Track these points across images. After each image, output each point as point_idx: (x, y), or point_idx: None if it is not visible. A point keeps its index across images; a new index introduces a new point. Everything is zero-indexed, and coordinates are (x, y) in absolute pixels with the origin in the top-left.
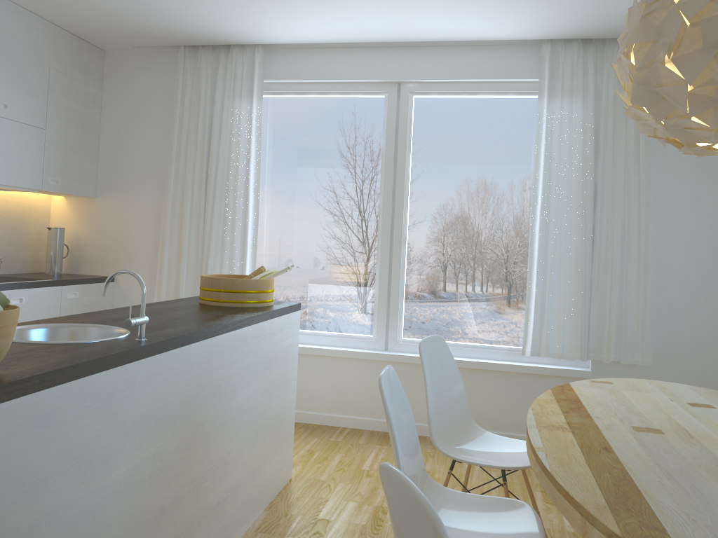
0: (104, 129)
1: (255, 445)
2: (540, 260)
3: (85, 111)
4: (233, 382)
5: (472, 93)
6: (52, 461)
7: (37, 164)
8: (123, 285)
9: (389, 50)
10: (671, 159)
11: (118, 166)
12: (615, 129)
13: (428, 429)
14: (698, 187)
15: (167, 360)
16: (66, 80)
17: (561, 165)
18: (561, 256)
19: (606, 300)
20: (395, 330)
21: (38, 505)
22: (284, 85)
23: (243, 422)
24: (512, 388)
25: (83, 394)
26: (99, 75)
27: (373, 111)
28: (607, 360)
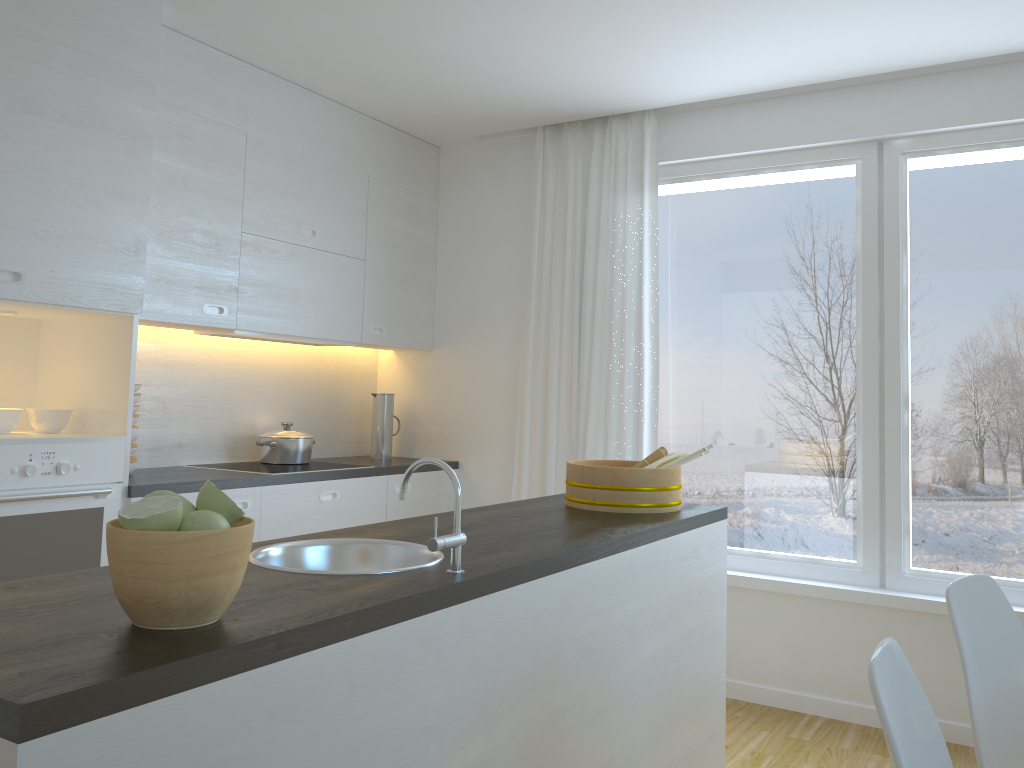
0: (442, 255)
1: (657, 746)
2: None
3: (415, 231)
4: (613, 640)
5: (1018, 142)
6: None
7: (355, 308)
8: (471, 473)
9: (859, 90)
10: None
11: (460, 304)
12: None
13: (970, 734)
14: None
15: (496, 606)
16: (391, 191)
17: None
18: None
19: None
20: (897, 553)
21: None
22: (690, 166)
23: (634, 708)
24: None
25: (352, 666)
26: (433, 181)
27: (837, 191)
28: None
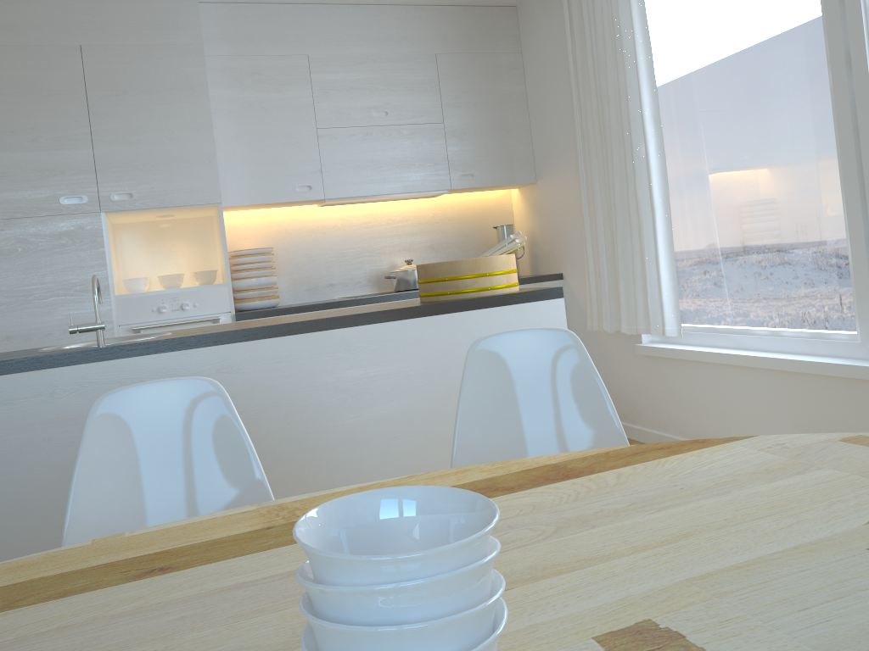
0: (530, 99)
1: None
2: None
3: (498, 86)
4: (319, 398)
5: None
6: None
7: (439, 163)
8: (570, 282)
9: None
10: None
11: (544, 139)
12: None
13: None
14: None
15: (123, 368)
16: (463, 60)
17: None
18: None
19: None
20: None
21: None
22: None
23: (370, 453)
24: None
25: None
26: (512, 38)
27: None
28: None
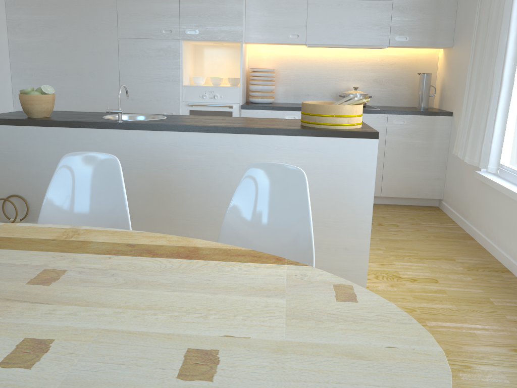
0: None
1: None
2: None
3: None
4: (219, 168)
5: None
6: (41, 155)
7: (384, 28)
8: (455, 119)
9: None
10: None
11: (462, 17)
12: None
13: None
14: None
15: (125, 134)
16: None
17: None
18: None
19: None
20: None
21: (36, 169)
22: None
23: None
24: None
25: (56, 134)
26: None
27: None
28: None
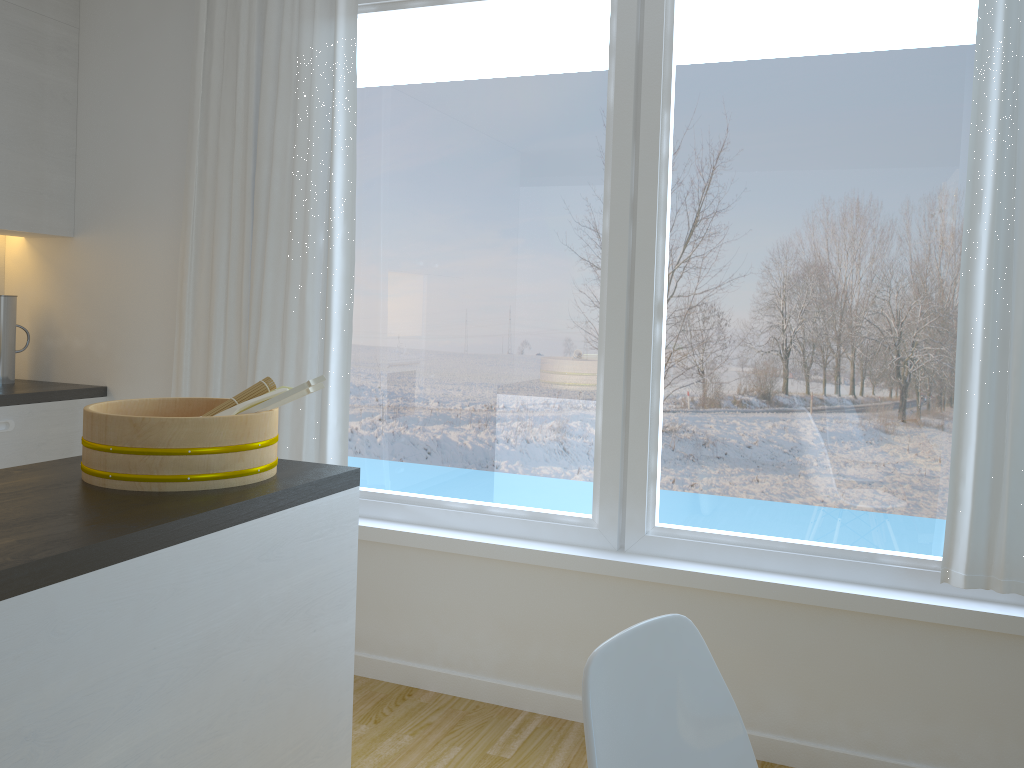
0: (84, 106)
1: None
2: (989, 351)
3: (37, 68)
4: None
5: None
6: None
7: None
8: None
9: None
10: None
11: (108, 175)
12: None
13: None
14: None
15: None
16: None
17: None
18: None
19: None
20: (641, 507)
21: None
22: None
23: None
24: (917, 657)
25: None
26: (69, 1)
27: (587, 25)
28: None
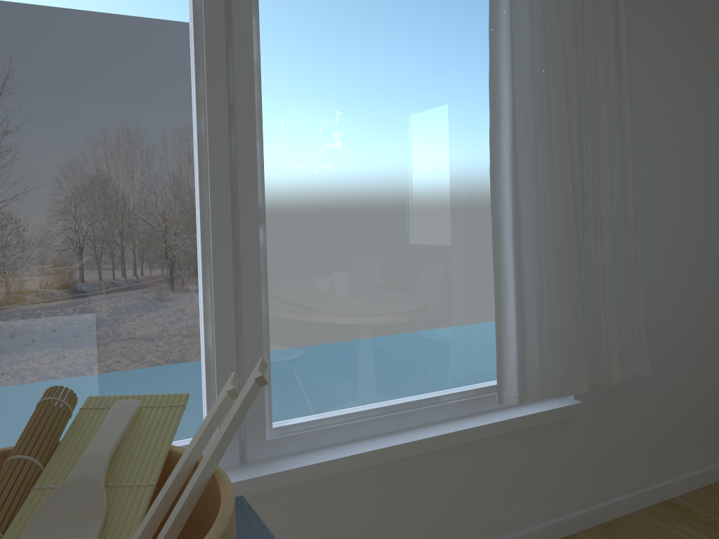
0: None
1: None
2: (517, 231)
3: None
4: None
5: None
6: None
7: None
8: None
9: None
10: (640, 64)
11: None
12: (592, 7)
13: None
14: (666, 107)
15: None
16: None
17: (535, 61)
18: (548, 221)
19: (601, 286)
20: (260, 413)
21: None
22: None
23: None
24: (479, 465)
25: None
26: None
27: None
28: (609, 381)
